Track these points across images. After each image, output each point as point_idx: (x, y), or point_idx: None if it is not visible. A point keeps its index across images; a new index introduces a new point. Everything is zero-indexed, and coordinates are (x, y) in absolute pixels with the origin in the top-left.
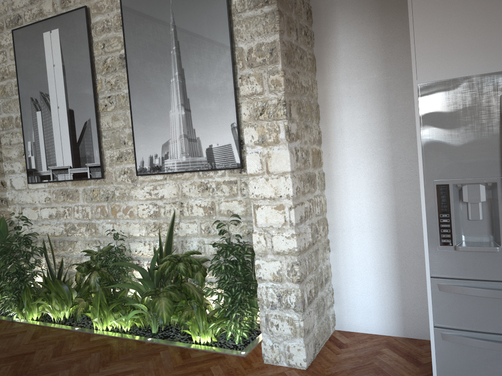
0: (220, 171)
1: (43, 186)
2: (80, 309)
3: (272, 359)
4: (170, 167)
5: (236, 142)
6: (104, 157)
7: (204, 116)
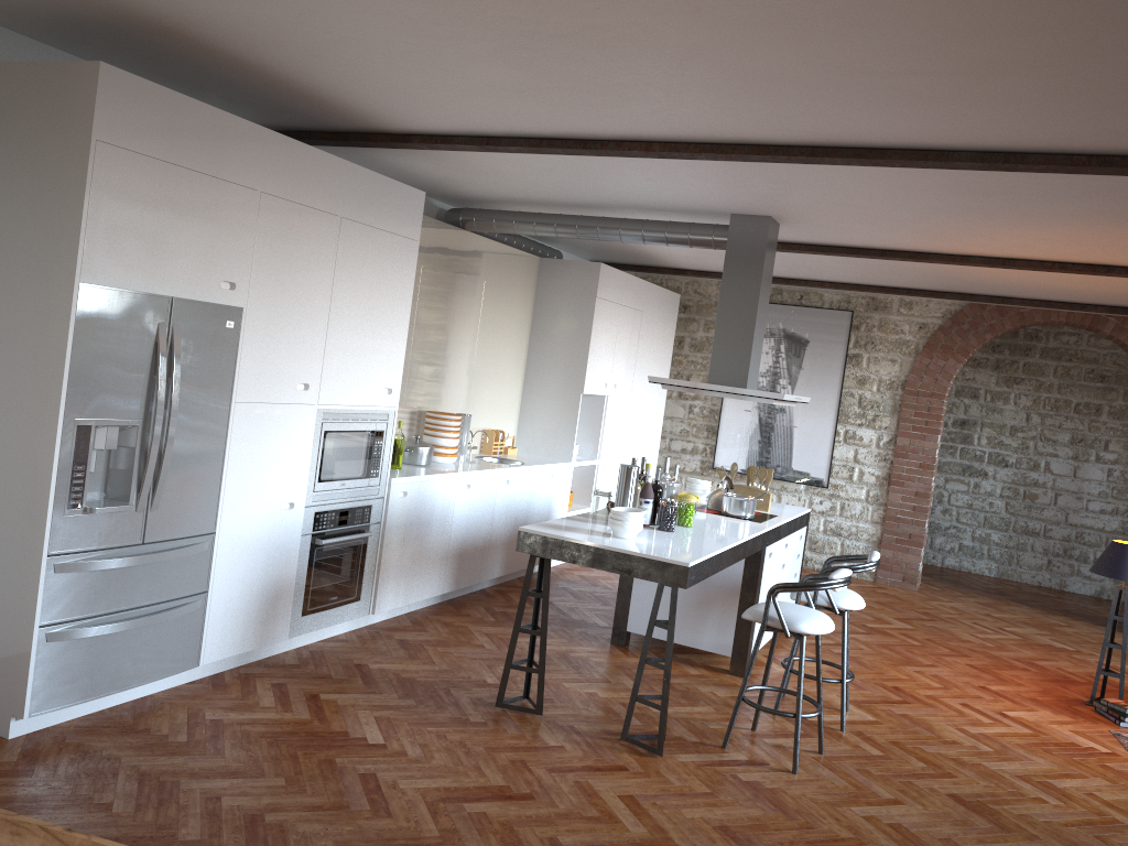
0: None
1: None
2: None
3: None
4: None
5: None
6: None
7: None
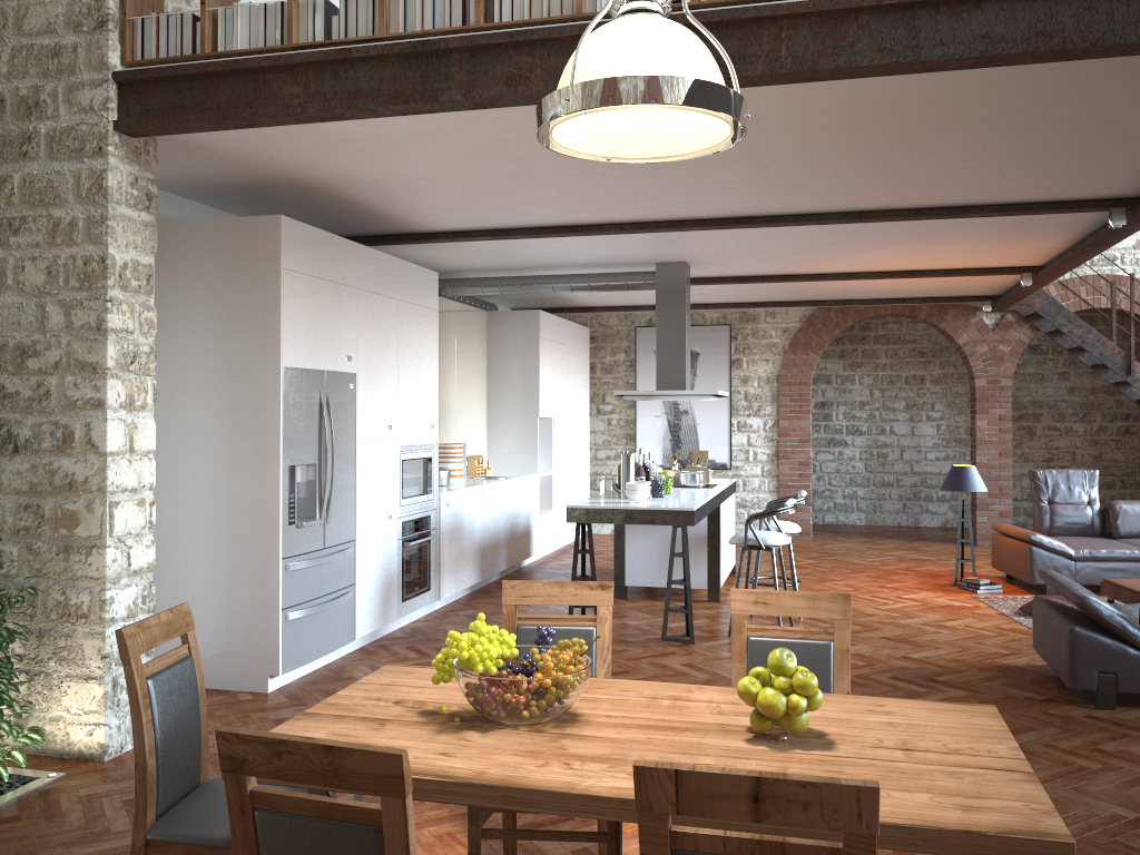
0: None
1: None
2: None
3: (118, 746)
4: None
5: None
6: None
7: None
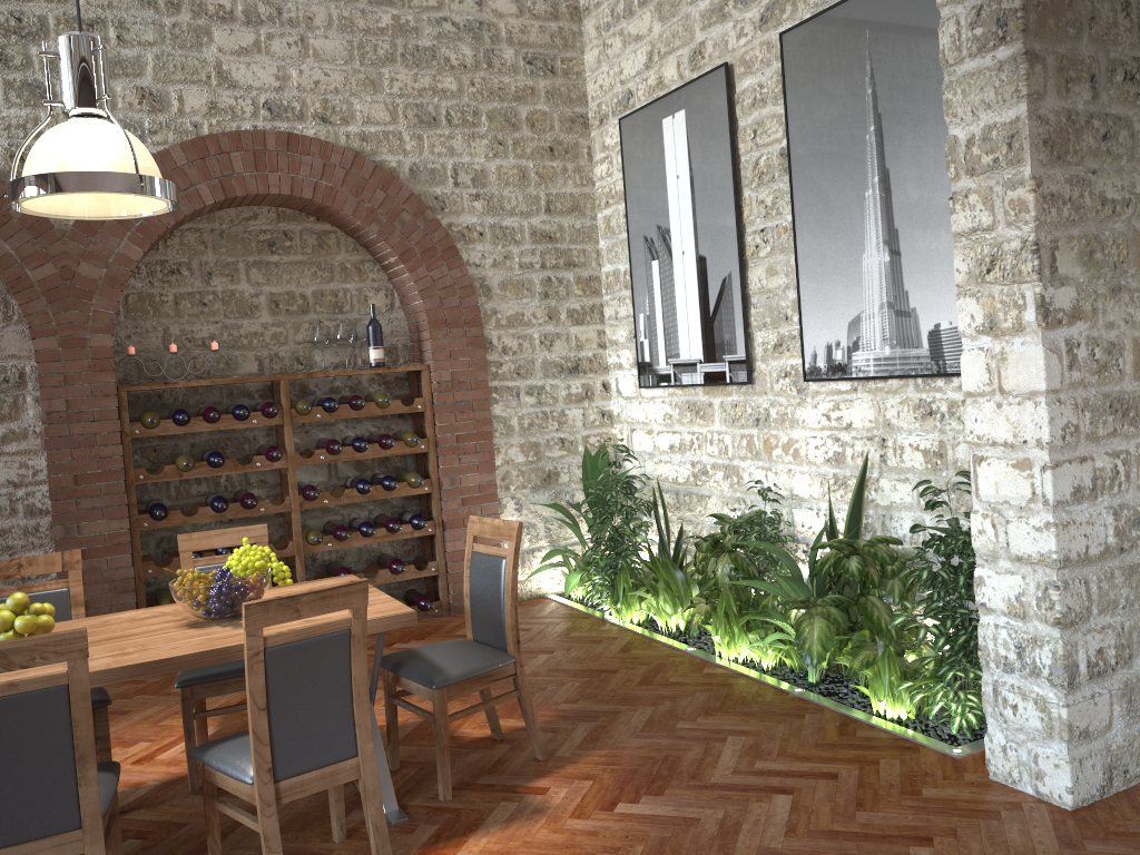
0: (956, 379)
1: (661, 393)
2: (696, 616)
3: (1004, 773)
4: (861, 366)
5: None
6: (753, 344)
7: (926, 264)
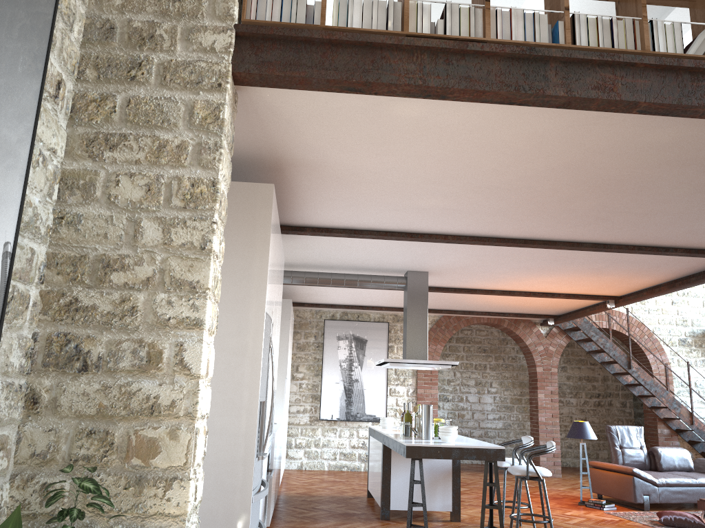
0: None
1: None
2: None
3: None
4: None
5: (2, 288)
6: None
7: None
